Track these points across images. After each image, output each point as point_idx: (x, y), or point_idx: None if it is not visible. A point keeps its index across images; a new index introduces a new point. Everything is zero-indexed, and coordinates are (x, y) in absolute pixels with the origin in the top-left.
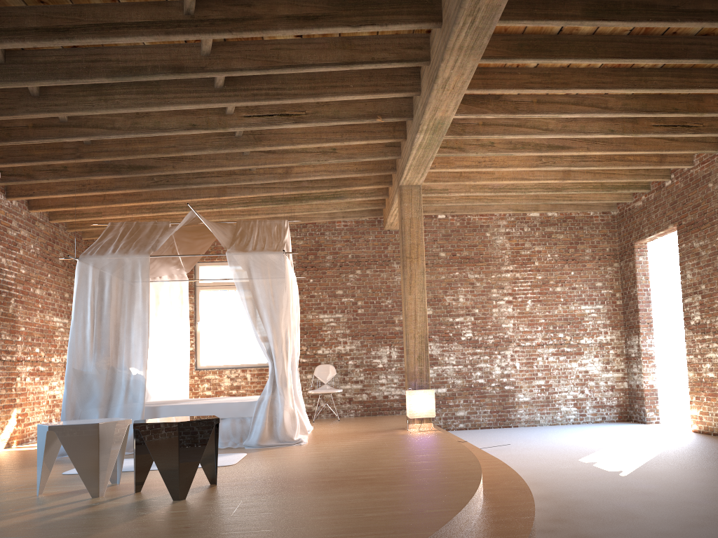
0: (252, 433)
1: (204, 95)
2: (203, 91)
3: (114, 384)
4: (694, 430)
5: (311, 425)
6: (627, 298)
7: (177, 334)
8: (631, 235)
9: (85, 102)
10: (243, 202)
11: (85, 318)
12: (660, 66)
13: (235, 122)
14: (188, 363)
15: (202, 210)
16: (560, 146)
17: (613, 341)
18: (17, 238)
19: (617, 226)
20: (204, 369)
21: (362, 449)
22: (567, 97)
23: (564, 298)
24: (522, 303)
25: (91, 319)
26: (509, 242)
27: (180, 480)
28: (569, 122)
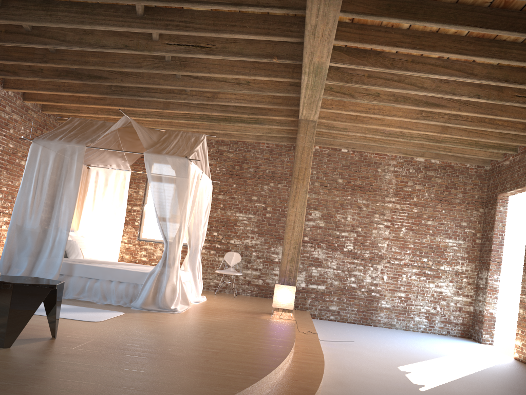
0: (140, 297)
1: (127, 20)
2: (127, 17)
3: (44, 241)
4: (515, 357)
5: (209, 297)
6: (485, 238)
7: (116, 211)
8: (496, 188)
9: (34, 15)
10: (185, 116)
11: (29, 187)
12: (520, 41)
13: (159, 47)
14: (121, 234)
15: (154, 119)
16: (436, 104)
17: (468, 272)
18: (9, 120)
19: (487, 179)
20: (144, 240)
21: (213, 326)
22: (439, 60)
23: (432, 230)
24: (397, 229)
25: (34, 188)
26: (395, 179)
27: (7, 332)
28: (442, 84)
